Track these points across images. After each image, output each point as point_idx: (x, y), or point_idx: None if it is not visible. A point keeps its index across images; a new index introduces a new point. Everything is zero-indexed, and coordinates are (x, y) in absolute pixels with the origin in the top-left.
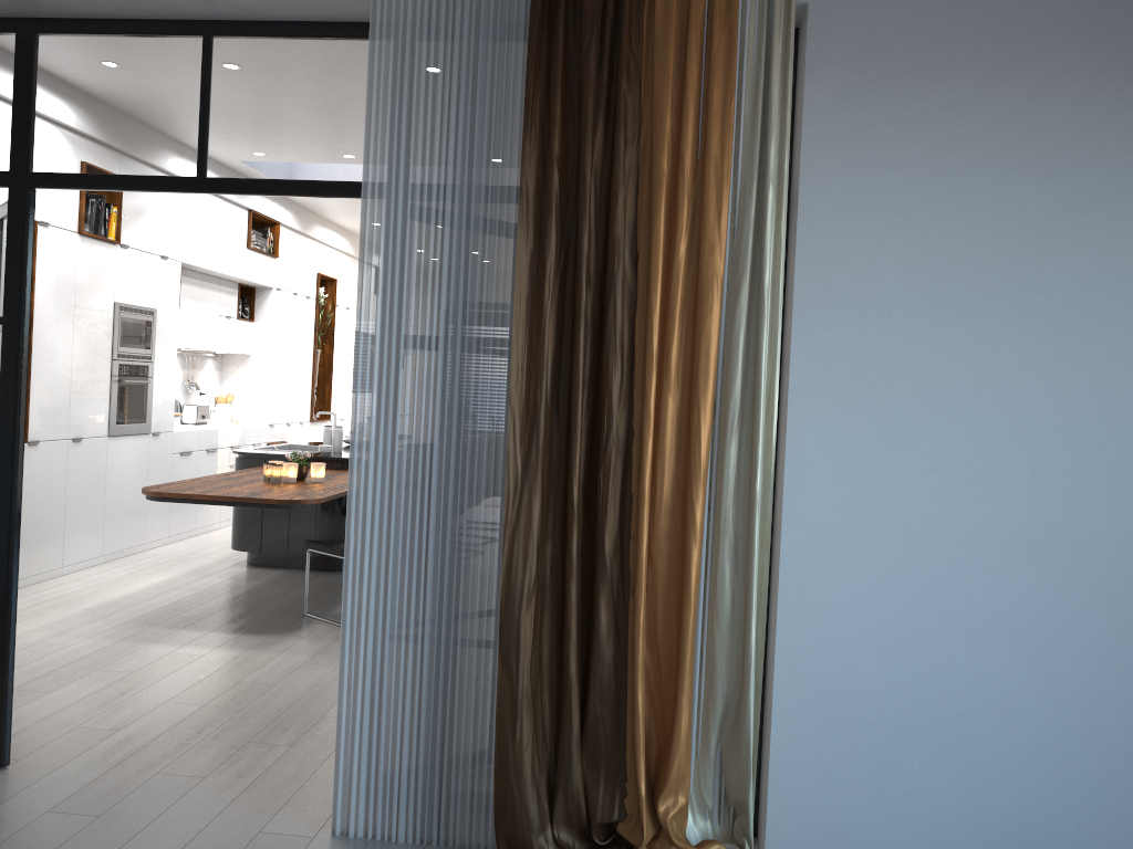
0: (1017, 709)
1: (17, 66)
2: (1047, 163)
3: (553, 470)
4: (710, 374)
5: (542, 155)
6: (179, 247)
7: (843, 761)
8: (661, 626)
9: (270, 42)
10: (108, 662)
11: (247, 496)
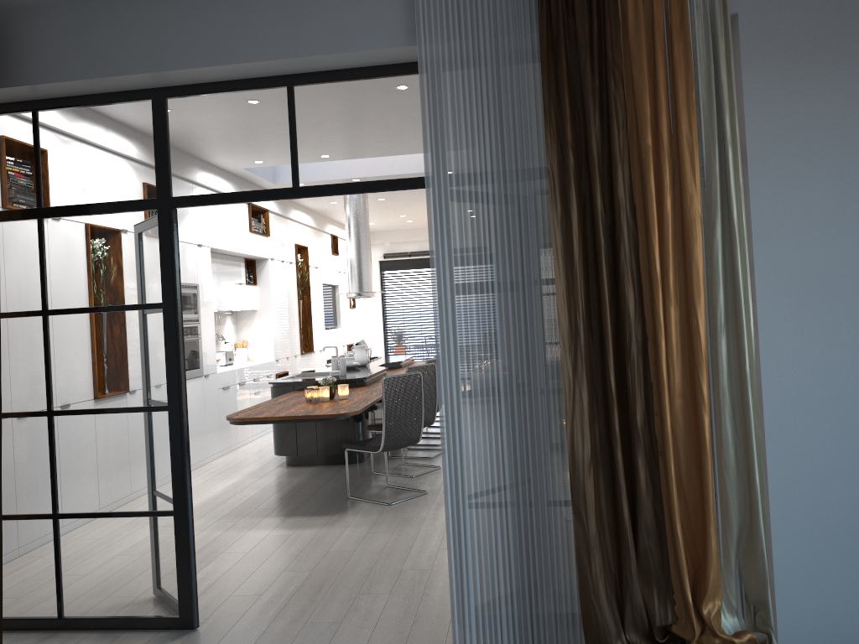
0: None
1: (154, 123)
2: None
3: (592, 371)
4: (701, 289)
5: (559, 144)
6: (208, 236)
7: (829, 563)
8: (684, 477)
9: (336, 85)
10: (227, 546)
11: (306, 414)
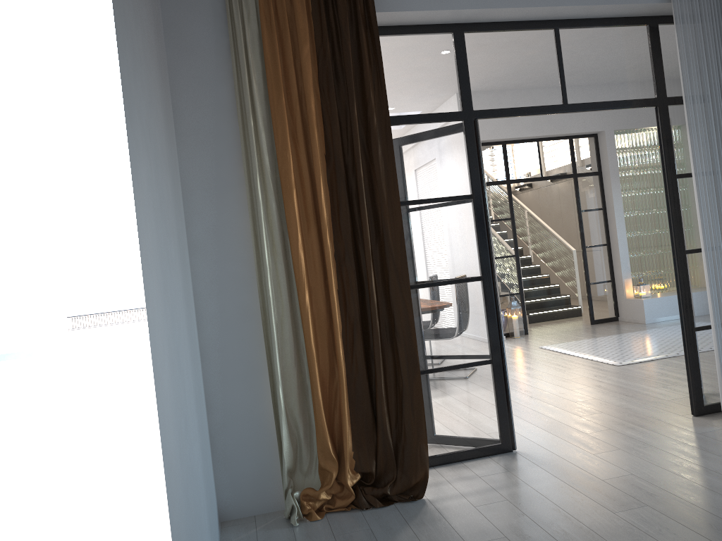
0: None
1: (457, 51)
2: None
3: None
4: None
5: None
6: None
7: None
8: None
9: (588, 29)
10: None
11: None
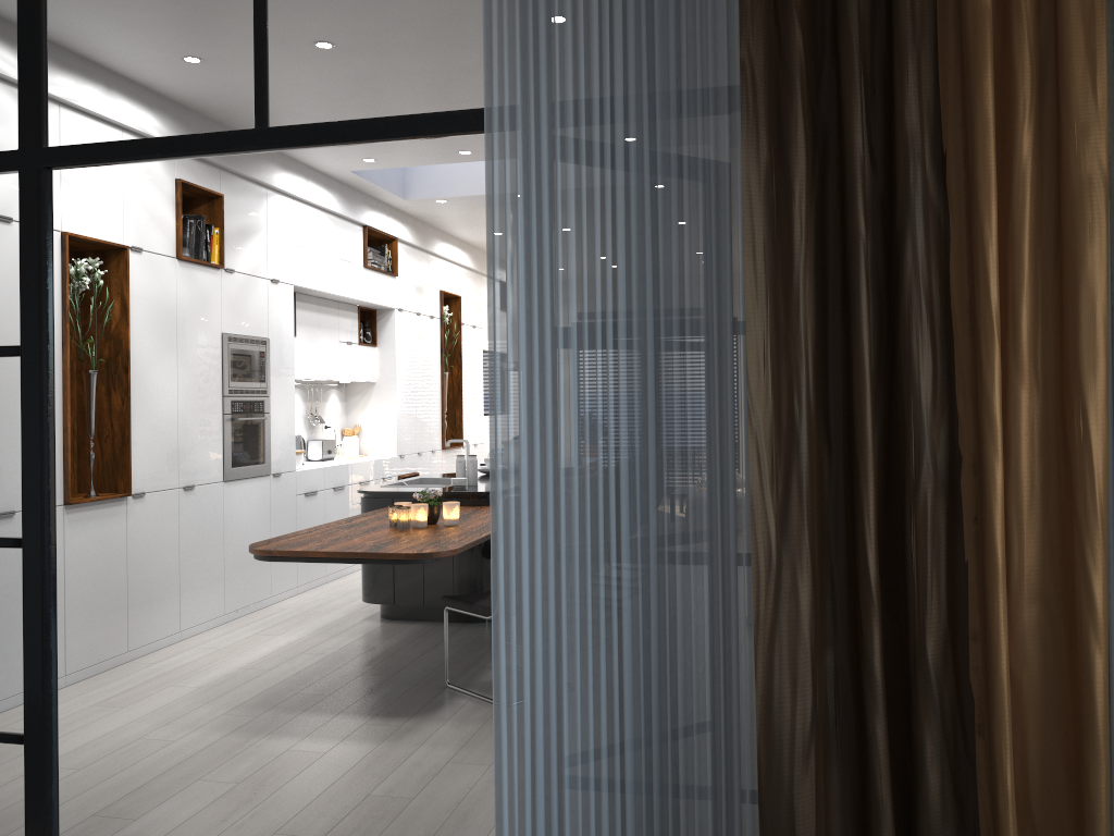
0: None
1: (20, 9)
2: None
3: (826, 528)
4: (1101, 348)
5: (772, 8)
6: (290, 269)
7: None
8: (1037, 790)
9: None
10: (213, 767)
11: (368, 551)
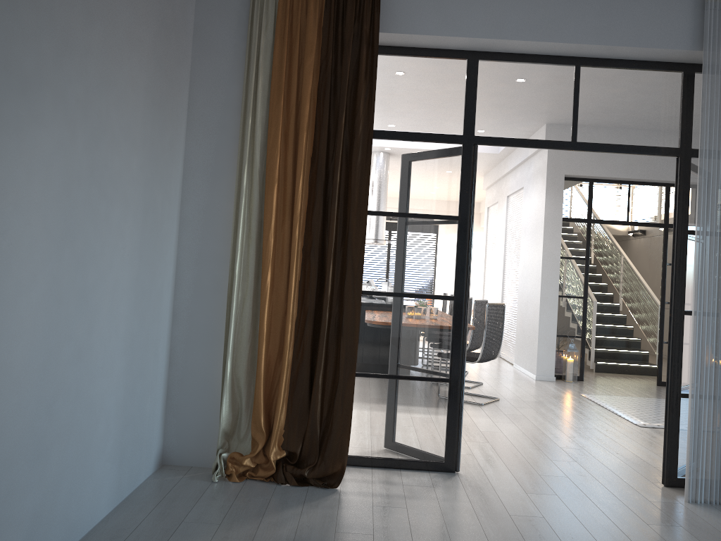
0: None
1: (468, 77)
2: None
3: None
4: None
5: None
6: None
7: None
8: None
9: (613, 70)
10: None
11: None
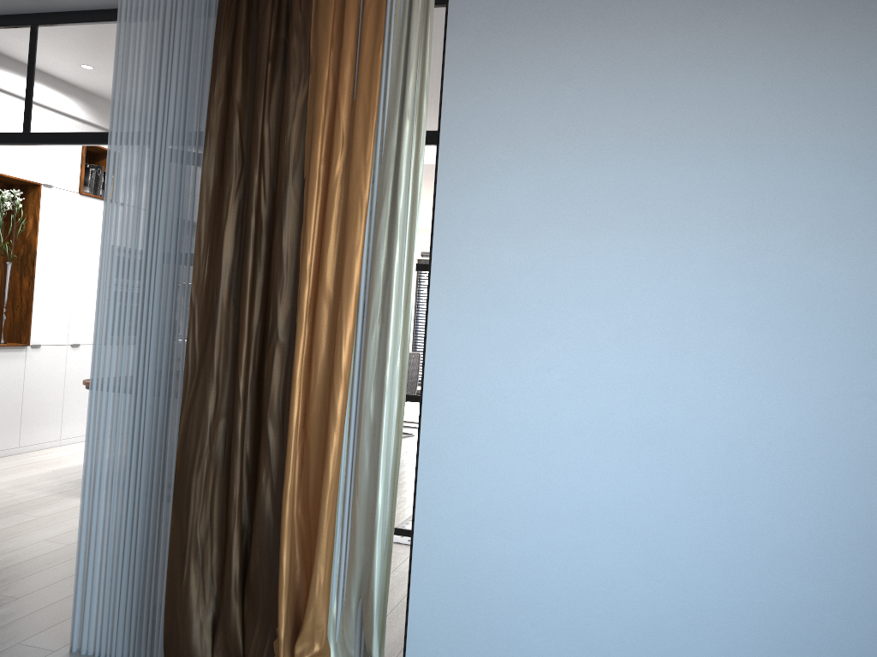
0: (622, 588)
1: None
2: (653, 91)
3: (230, 359)
4: (353, 280)
5: (227, 100)
6: None
7: (470, 624)
8: (311, 494)
9: (75, 27)
10: (32, 509)
11: None
